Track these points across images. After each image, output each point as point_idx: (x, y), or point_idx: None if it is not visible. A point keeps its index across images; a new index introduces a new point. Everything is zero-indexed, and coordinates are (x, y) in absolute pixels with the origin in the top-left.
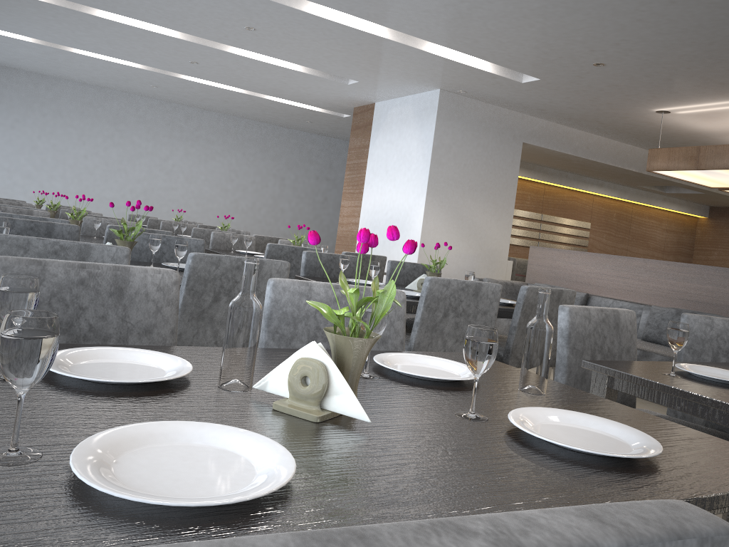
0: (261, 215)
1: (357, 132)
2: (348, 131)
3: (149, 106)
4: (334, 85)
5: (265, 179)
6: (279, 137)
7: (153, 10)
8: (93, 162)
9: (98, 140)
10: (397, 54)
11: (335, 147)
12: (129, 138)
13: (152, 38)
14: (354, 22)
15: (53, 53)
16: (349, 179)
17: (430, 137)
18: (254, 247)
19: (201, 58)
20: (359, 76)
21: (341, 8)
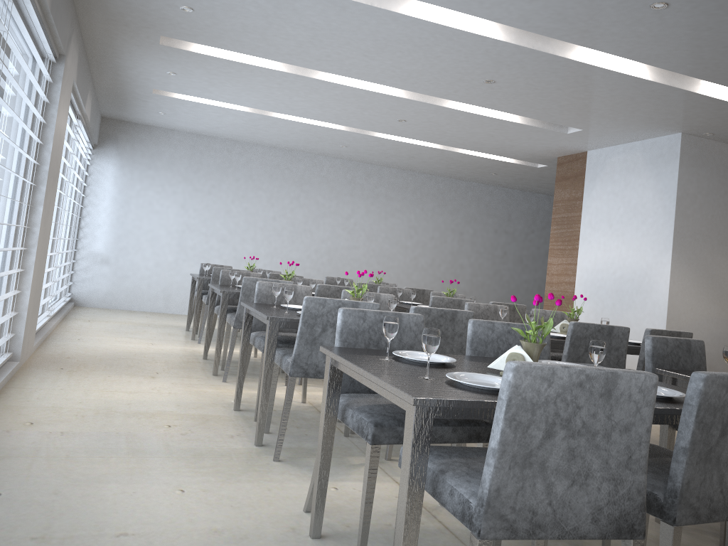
0: (440, 272)
1: (564, 183)
2: (533, 181)
3: (332, 166)
4: (549, 135)
5: (444, 234)
6: (456, 191)
7: (390, 70)
8: (281, 223)
9: (285, 202)
10: (653, 97)
11: (513, 198)
12: (314, 198)
13: (371, 98)
14: (618, 66)
15: (258, 119)
16: (556, 234)
17: (671, 187)
18: (508, 318)
19: (413, 116)
20: (588, 124)
21: (617, 52)
